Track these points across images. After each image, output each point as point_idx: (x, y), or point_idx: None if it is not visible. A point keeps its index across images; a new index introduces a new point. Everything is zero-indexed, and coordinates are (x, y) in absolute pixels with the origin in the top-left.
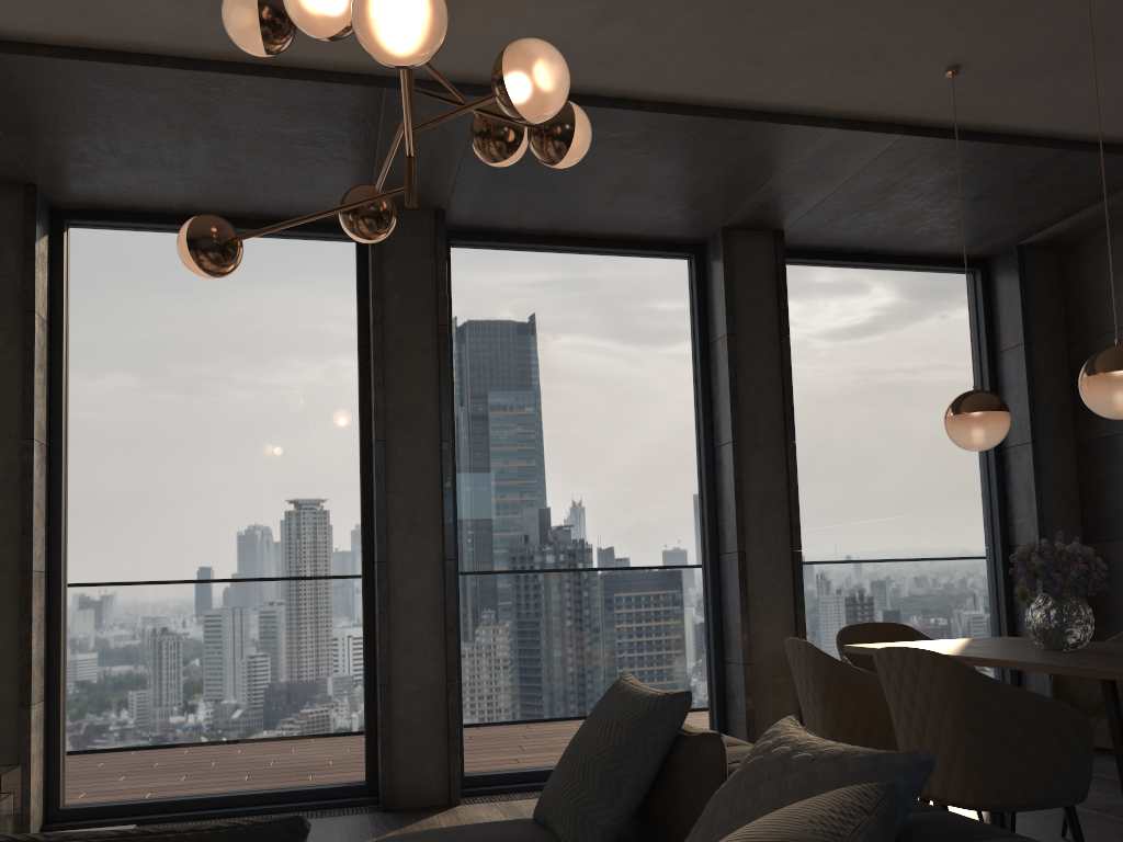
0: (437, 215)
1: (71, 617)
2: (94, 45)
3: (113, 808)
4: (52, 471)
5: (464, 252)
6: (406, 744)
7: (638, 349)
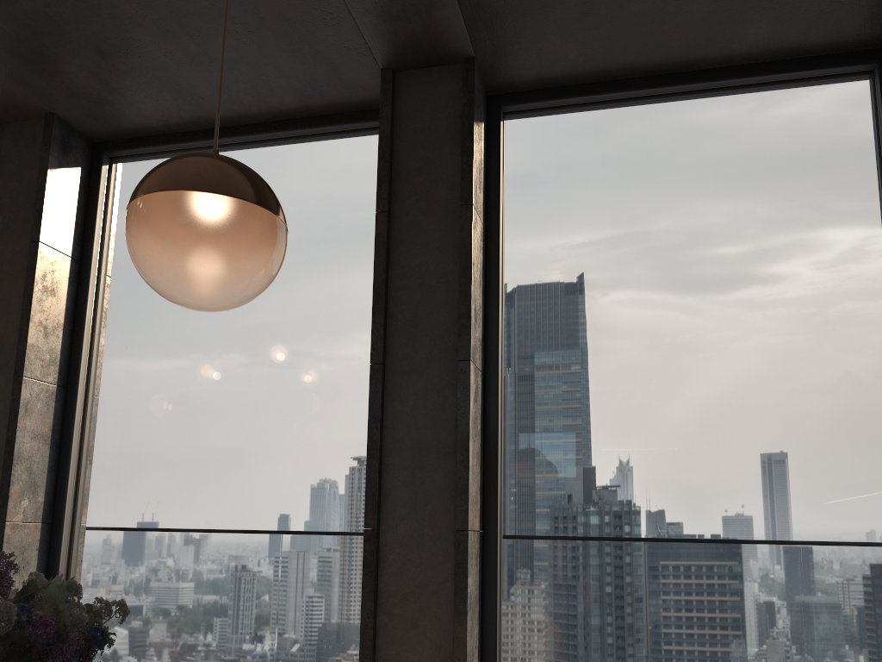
0: (45, 120)
1: None
2: None
3: None
4: None
5: (122, 164)
6: None
7: (308, 252)
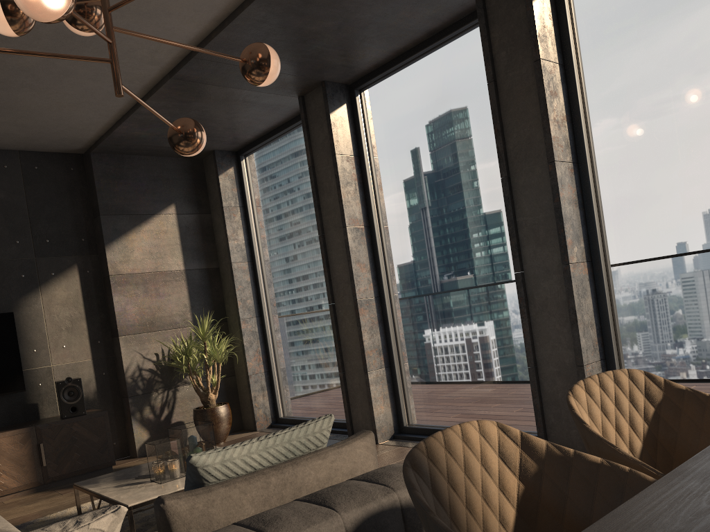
0: None
1: (394, 321)
2: (222, 17)
3: (423, 430)
4: (372, 239)
5: None
6: (554, 413)
7: None
